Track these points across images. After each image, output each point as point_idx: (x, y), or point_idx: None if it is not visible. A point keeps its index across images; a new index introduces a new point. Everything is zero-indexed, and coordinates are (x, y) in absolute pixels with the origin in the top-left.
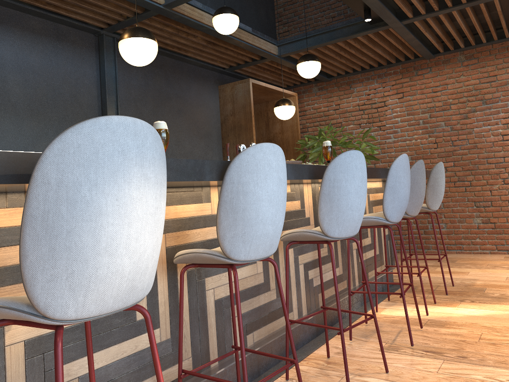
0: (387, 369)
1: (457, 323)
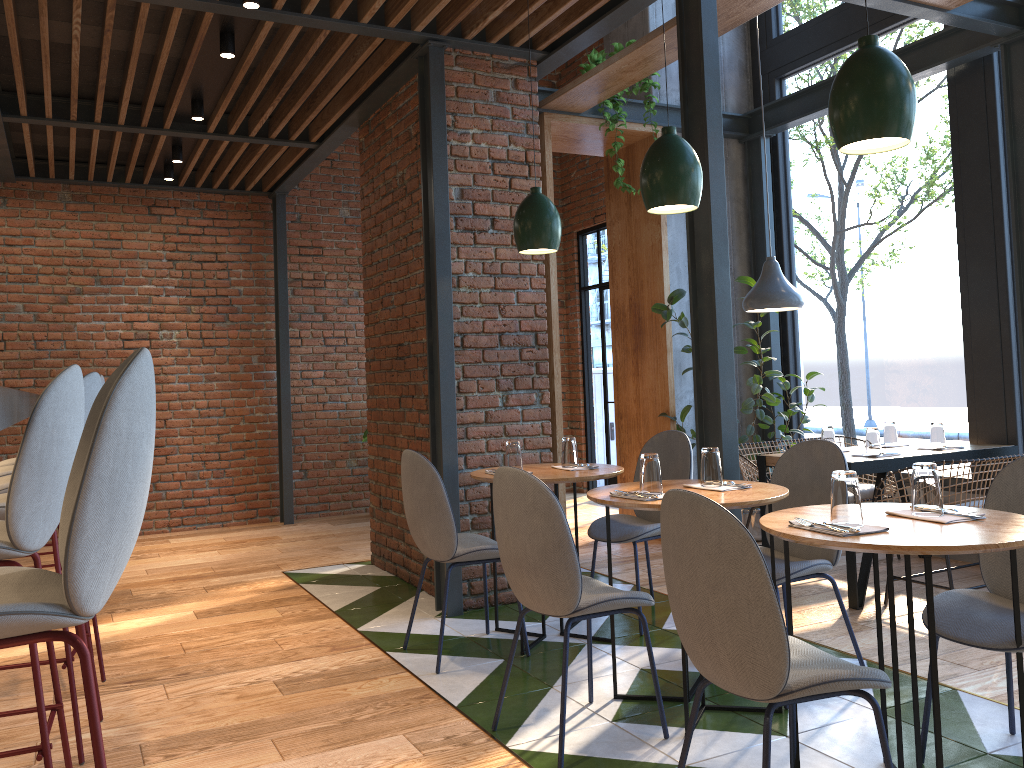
0: (102, 715)
1: (136, 640)
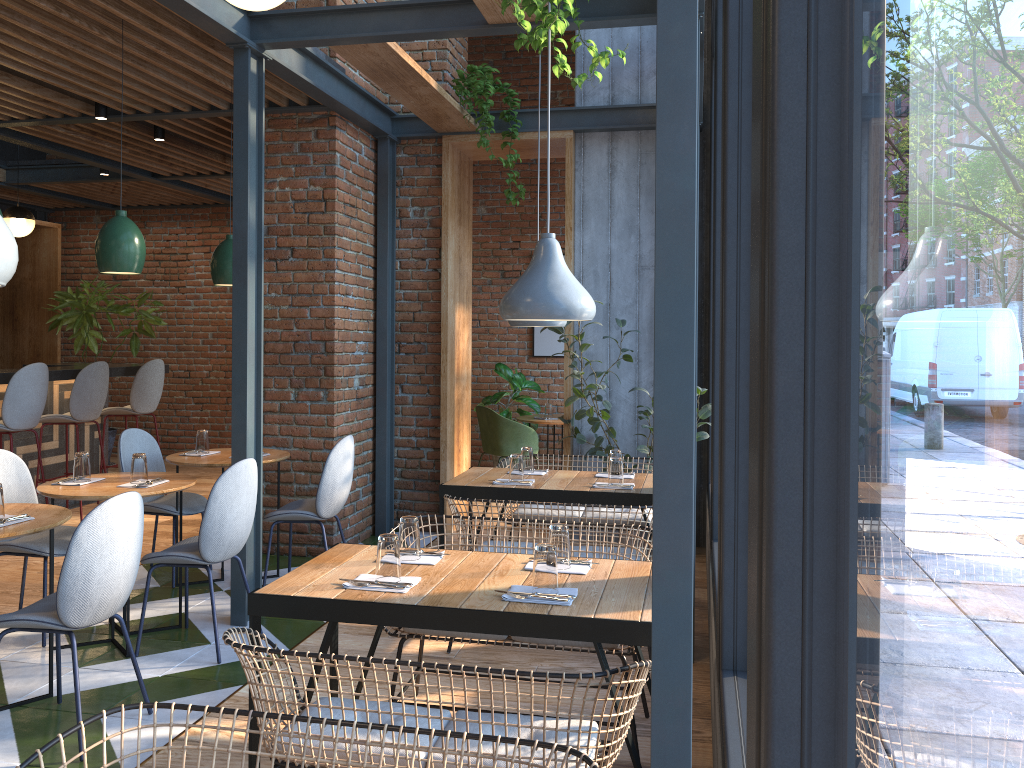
0: None
1: None
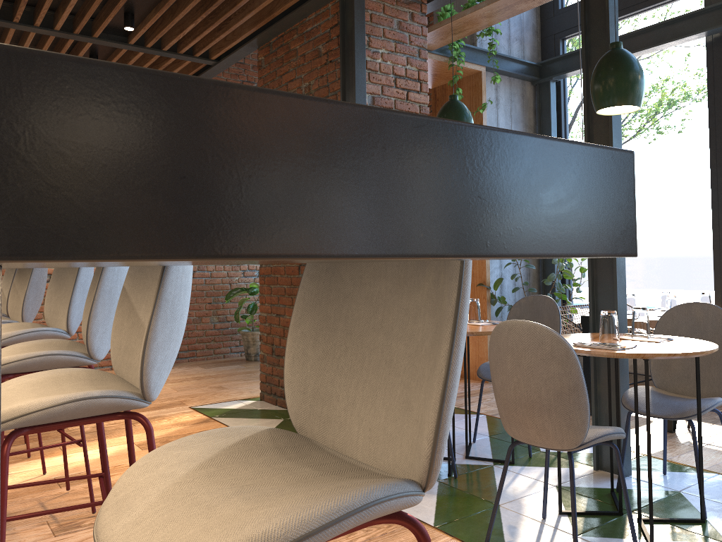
0: None
1: (98, 471)
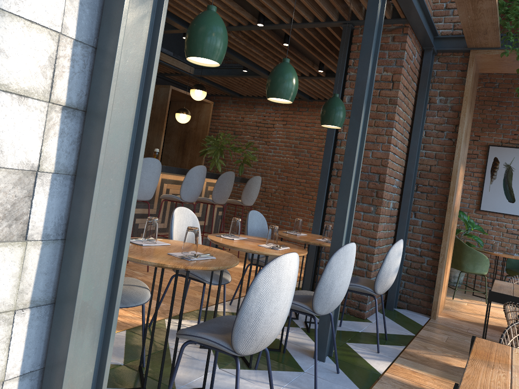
0: (148, 270)
1: None
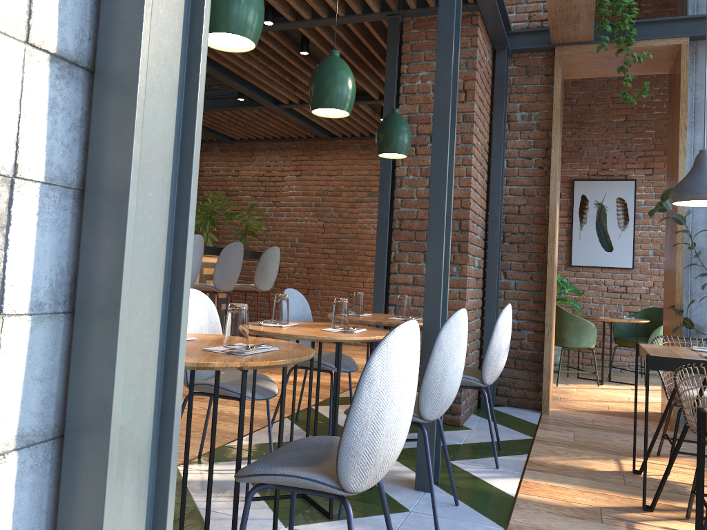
0: None
1: None
